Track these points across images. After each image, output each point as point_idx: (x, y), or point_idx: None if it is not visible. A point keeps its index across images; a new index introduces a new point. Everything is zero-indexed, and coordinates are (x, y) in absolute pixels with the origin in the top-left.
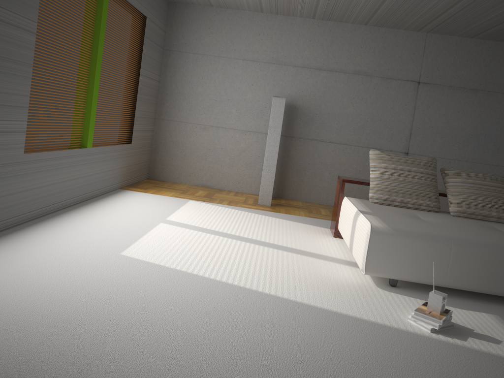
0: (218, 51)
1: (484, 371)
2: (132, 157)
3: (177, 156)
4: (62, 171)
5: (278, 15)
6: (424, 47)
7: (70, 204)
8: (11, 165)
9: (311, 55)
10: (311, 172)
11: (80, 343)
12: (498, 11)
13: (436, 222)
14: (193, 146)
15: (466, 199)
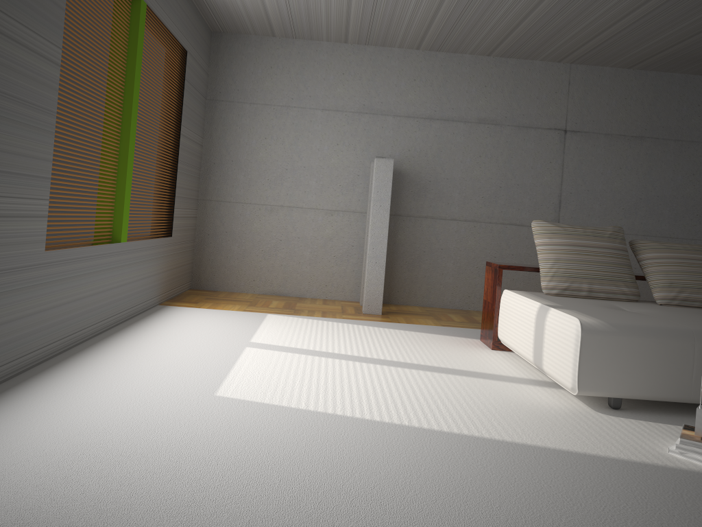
0: (286, 99)
1: None
2: (173, 256)
3: (234, 252)
4: (91, 278)
5: (369, 46)
6: (569, 84)
7: (101, 330)
8: (28, 268)
9: (417, 100)
10: (428, 263)
11: None
12: (674, 28)
13: (651, 313)
14: (256, 237)
15: (675, 280)
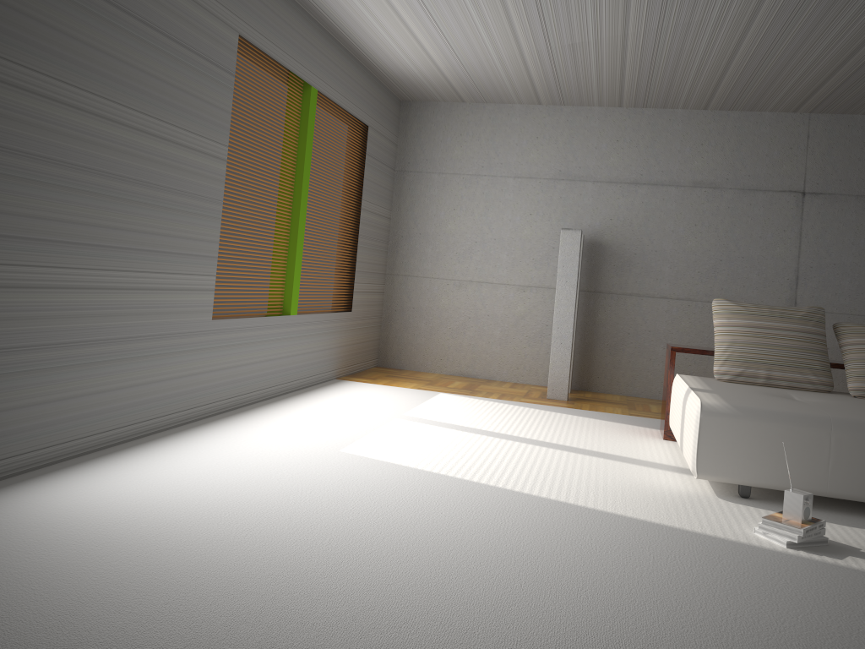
0: (475, 168)
1: (855, 589)
2: (353, 331)
3: (421, 330)
4: (258, 347)
5: (565, 106)
6: (807, 137)
7: (268, 395)
8: (197, 334)
9: (620, 163)
10: (633, 347)
11: (296, 531)
12: None
13: (816, 403)
14: (444, 314)
15: None
